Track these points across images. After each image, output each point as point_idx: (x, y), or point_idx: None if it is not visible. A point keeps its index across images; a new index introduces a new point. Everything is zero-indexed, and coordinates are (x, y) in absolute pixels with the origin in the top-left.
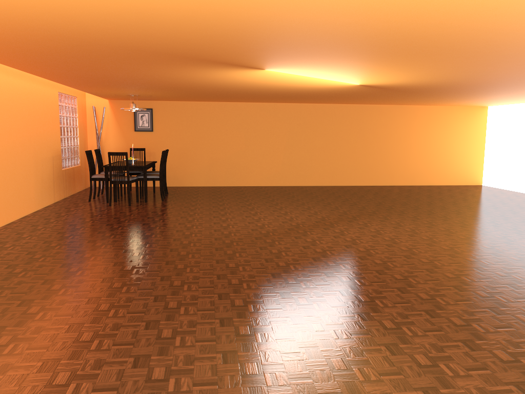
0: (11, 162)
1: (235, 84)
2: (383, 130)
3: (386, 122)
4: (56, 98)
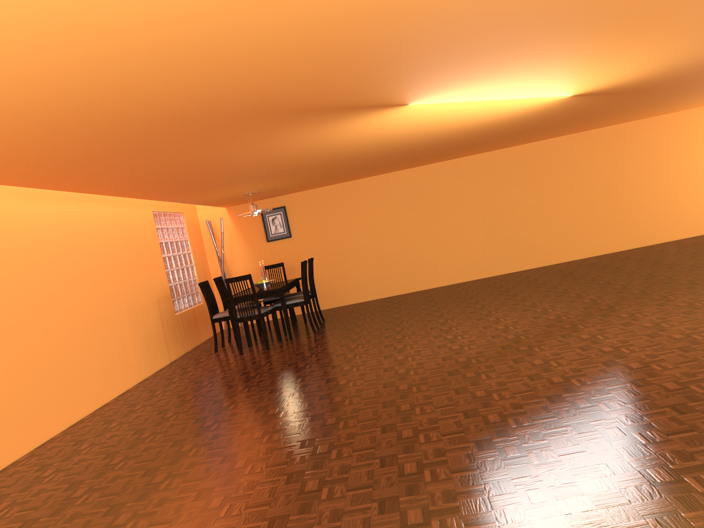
0: (91, 321)
1: (378, 142)
2: (629, 162)
3: (632, 148)
4: (150, 220)
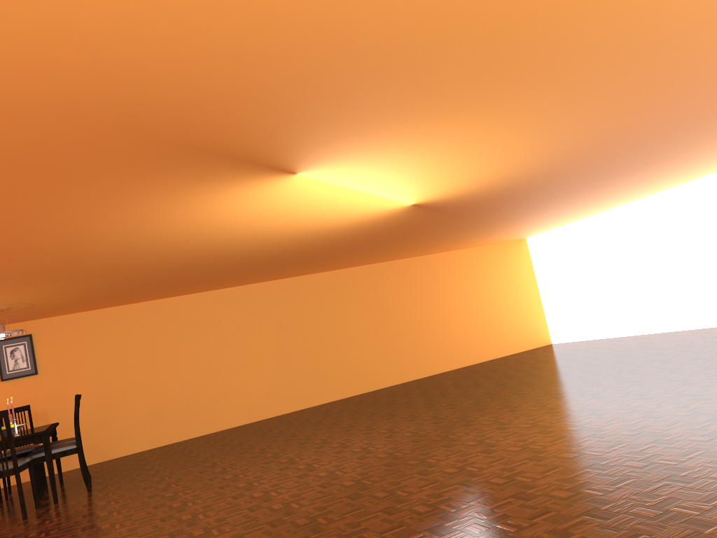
0: None
1: (210, 237)
2: (407, 295)
3: (409, 283)
4: None
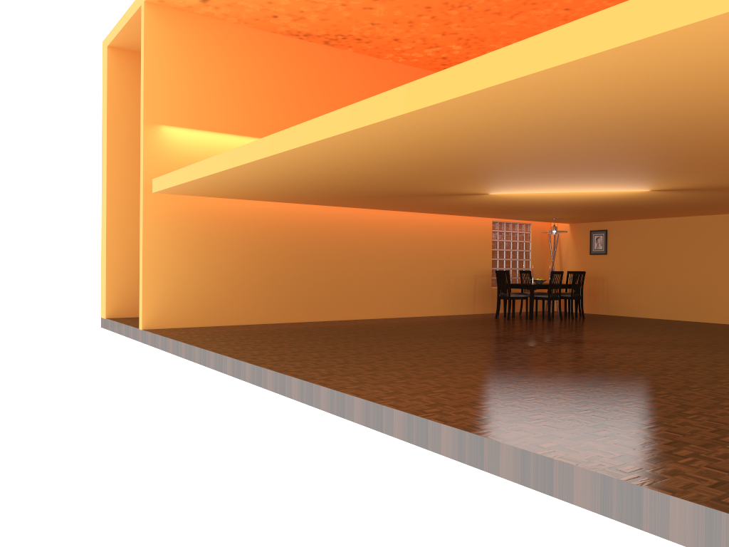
0: (410, 274)
1: (551, 203)
2: None
3: None
4: (487, 226)
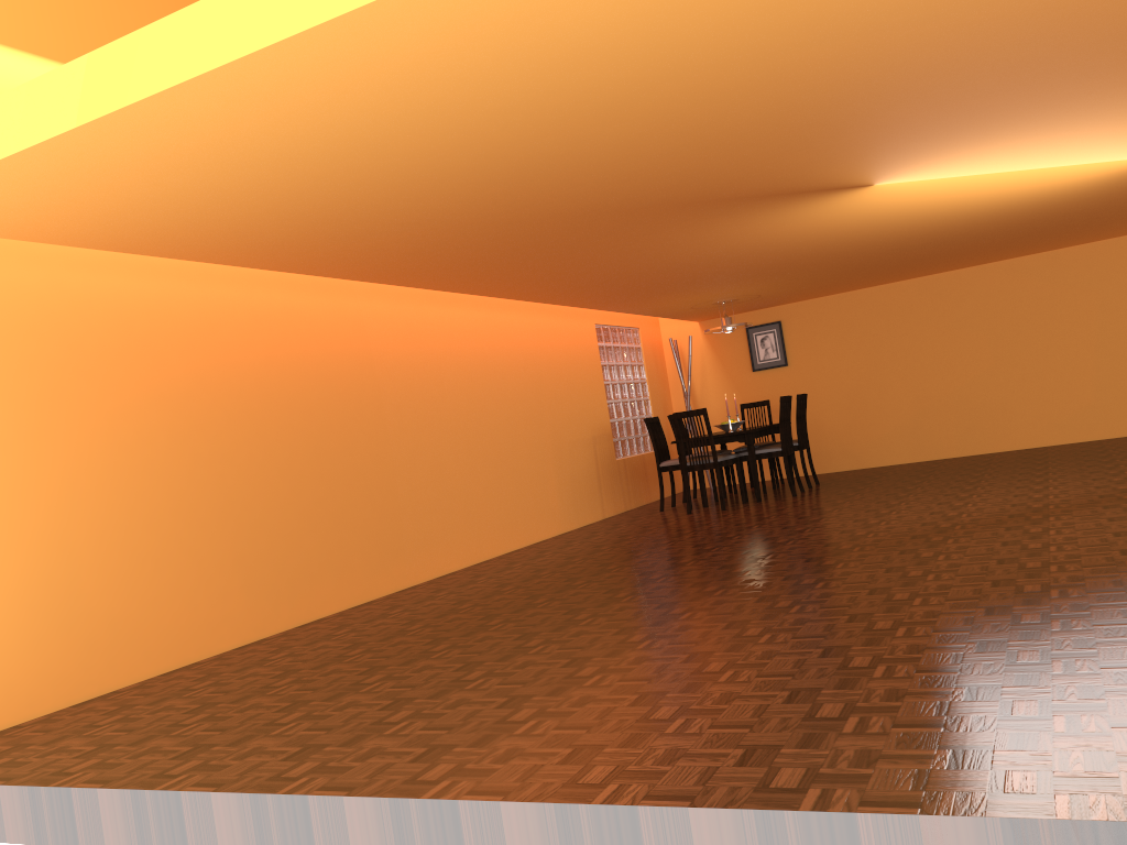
0: (506, 451)
1: (873, 231)
2: None
3: None
4: (590, 335)
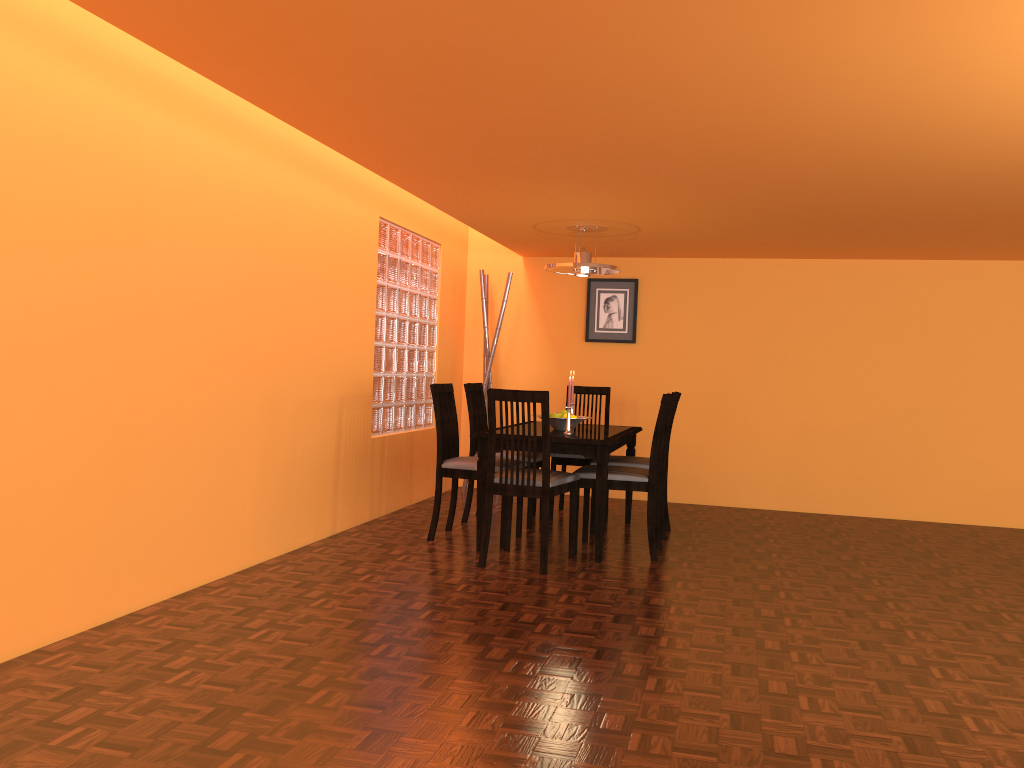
0: (155, 405)
1: (1000, 113)
2: None
3: None
4: (370, 232)
